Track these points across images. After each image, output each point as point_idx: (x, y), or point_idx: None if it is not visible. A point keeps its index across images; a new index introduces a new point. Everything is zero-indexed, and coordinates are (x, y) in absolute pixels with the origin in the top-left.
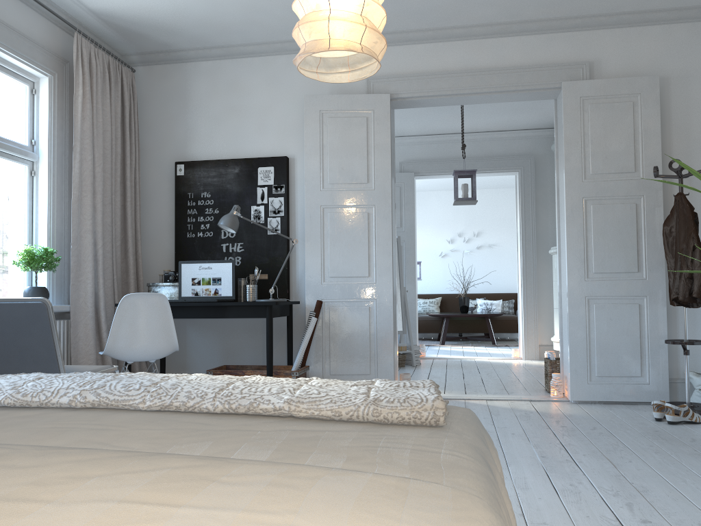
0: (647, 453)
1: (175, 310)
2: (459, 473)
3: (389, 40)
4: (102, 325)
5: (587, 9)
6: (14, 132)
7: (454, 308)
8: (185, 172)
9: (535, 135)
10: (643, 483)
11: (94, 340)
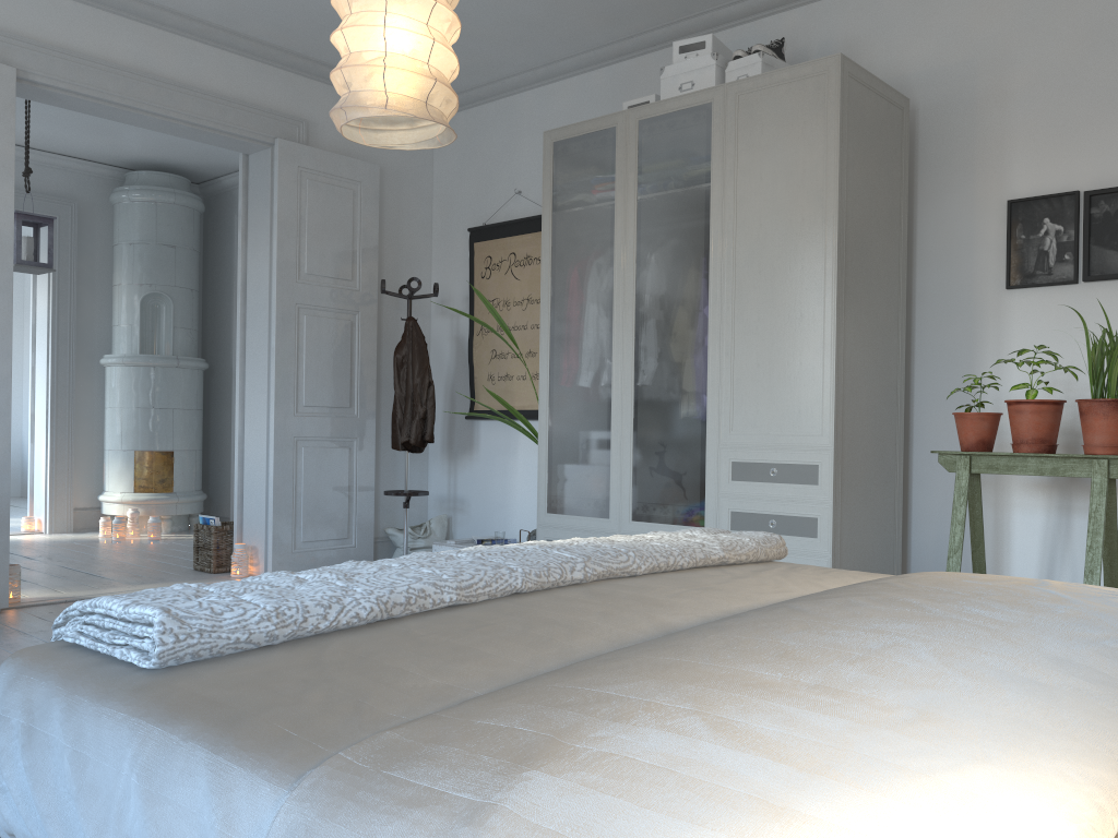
0: None
1: None
2: None
3: None
4: None
5: (318, 52)
6: None
7: None
8: None
9: (82, 169)
10: None
11: None
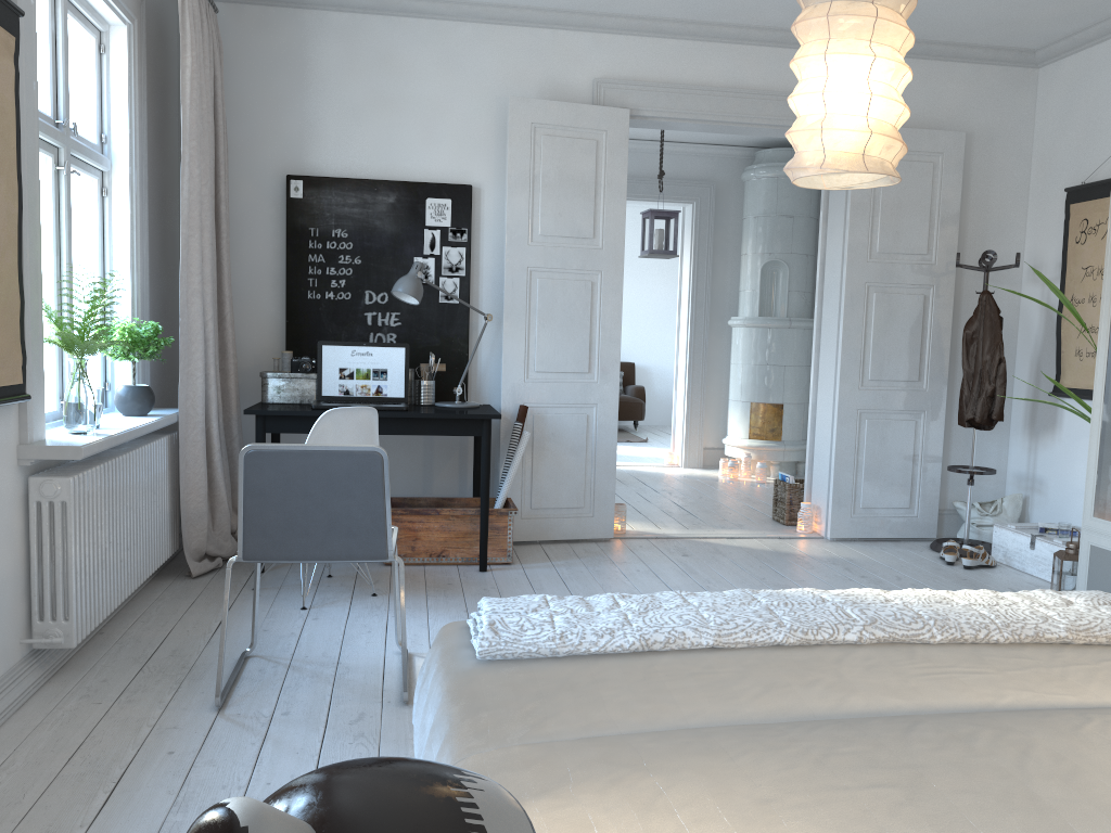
0: None
1: None
2: None
3: (632, 28)
4: (214, 442)
5: None
6: (82, 122)
7: None
8: (304, 194)
9: (719, 153)
10: None
11: (206, 466)
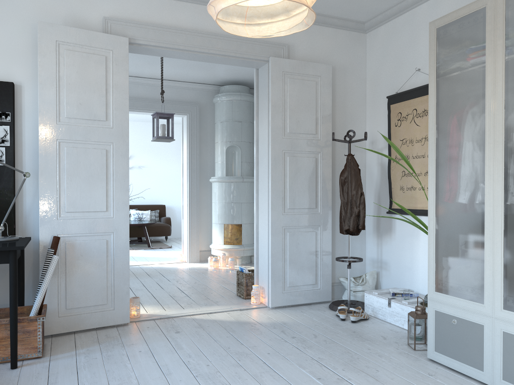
0: (375, 357)
1: None
2: None
3: None
4: None
5: None
6: None
7: None
8: None
9: (200, 88)
10: None
11: None
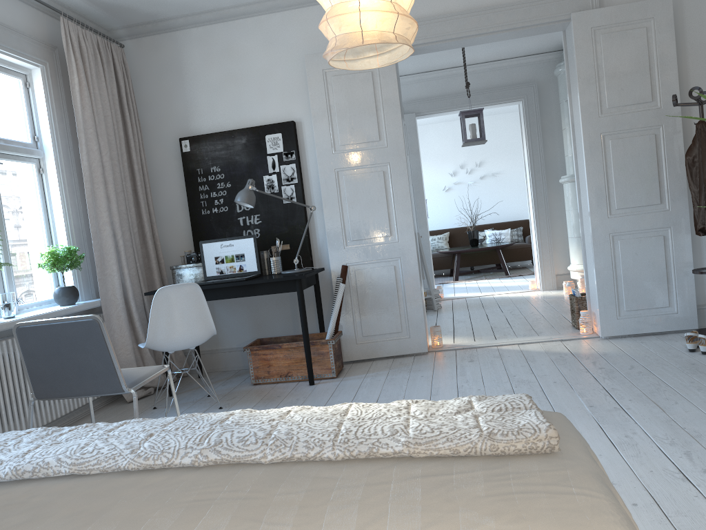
0: (690, 391)
1: (205, 293)
2: (605, 523)
3: None
4: (134, 315)
5: None
6: (15, 131)
7: (463, 242)
8: (191, 148)
9: (536, 60)
10: (695, 427)
11: (129, 331)
